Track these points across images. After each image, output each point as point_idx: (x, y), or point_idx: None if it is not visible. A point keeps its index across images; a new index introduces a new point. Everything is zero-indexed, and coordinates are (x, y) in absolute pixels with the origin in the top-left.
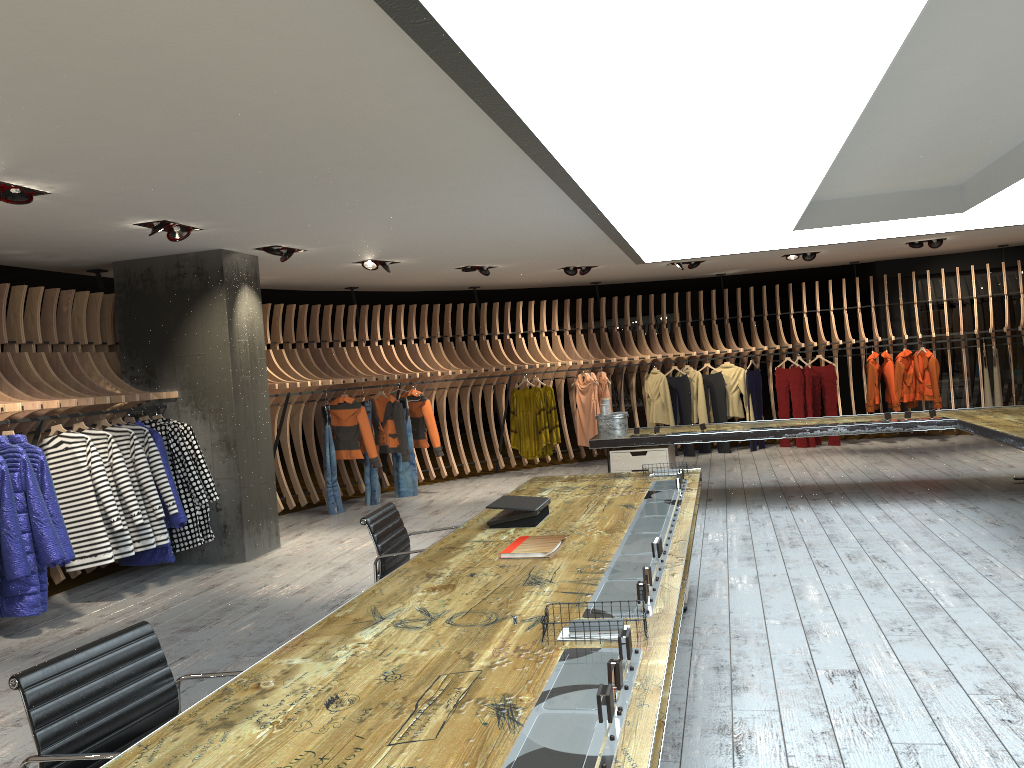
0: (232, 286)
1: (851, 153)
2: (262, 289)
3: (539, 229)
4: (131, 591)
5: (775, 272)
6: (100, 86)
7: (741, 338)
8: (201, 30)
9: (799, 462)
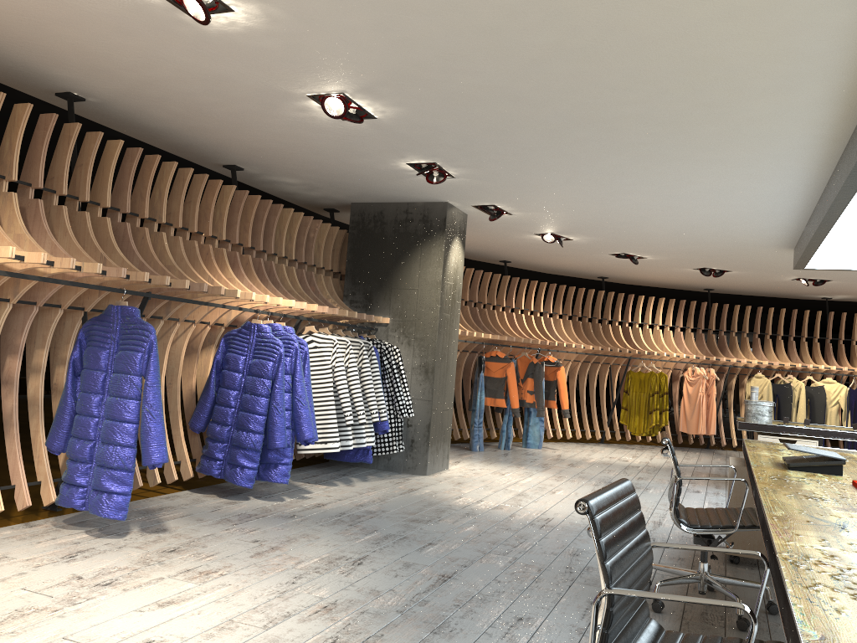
0: (449, 235)
1: None
2: None
3: (728, 221)
4: (340, 481)
5: None
6: None
7: (841, 358)
8: None
9: None
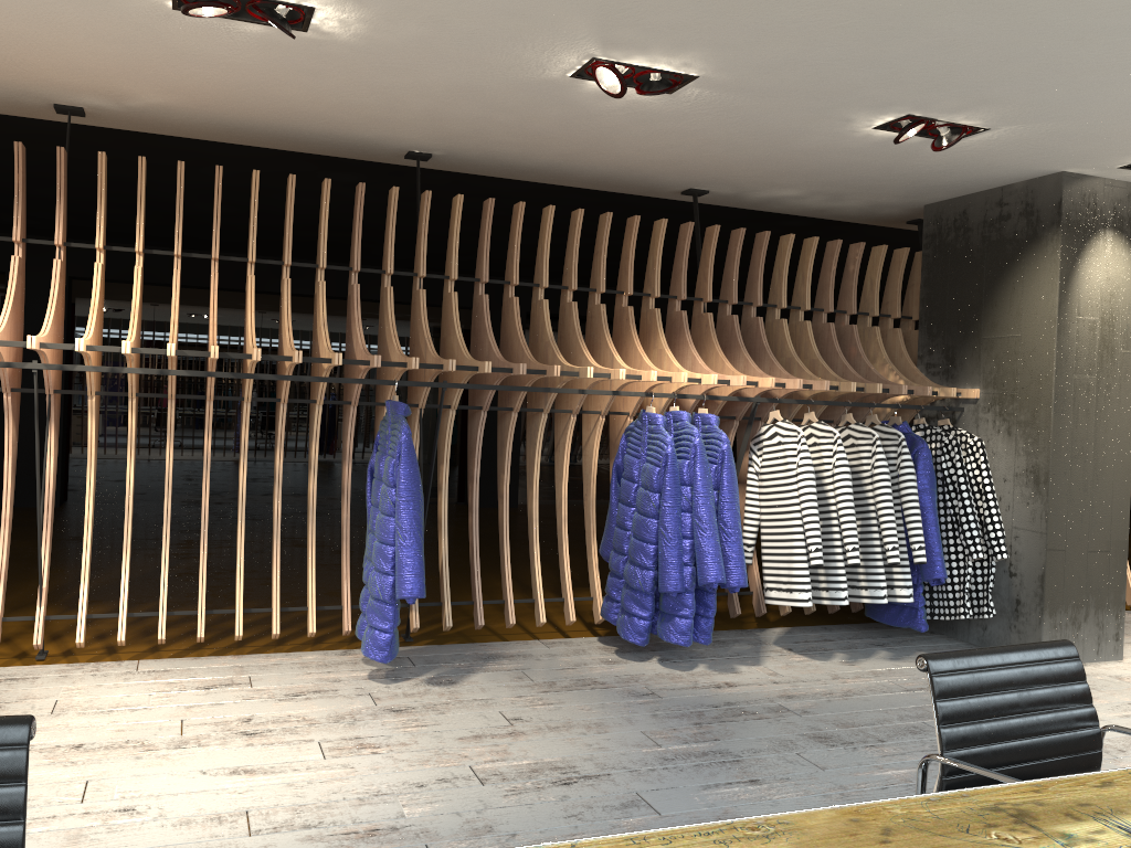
0: (1077, 231)
1: None
2: None
3: None
4: (848, 654)
5: None
6: None
7: None
8: None
9: None
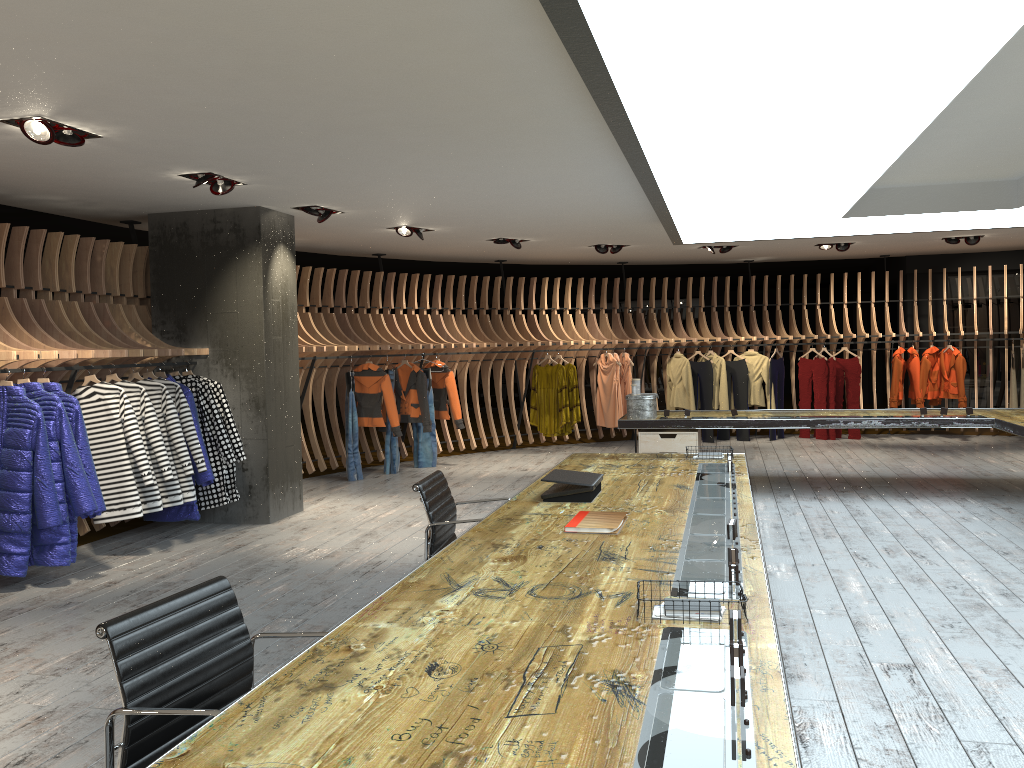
0: (268, 245)
1: (918, 139)
2: None
3: (582, 203)
4: (156, 547)
5: (801, 262)
6: (179, 23)
7: (766, 326)
8: None
9: (821, 454)
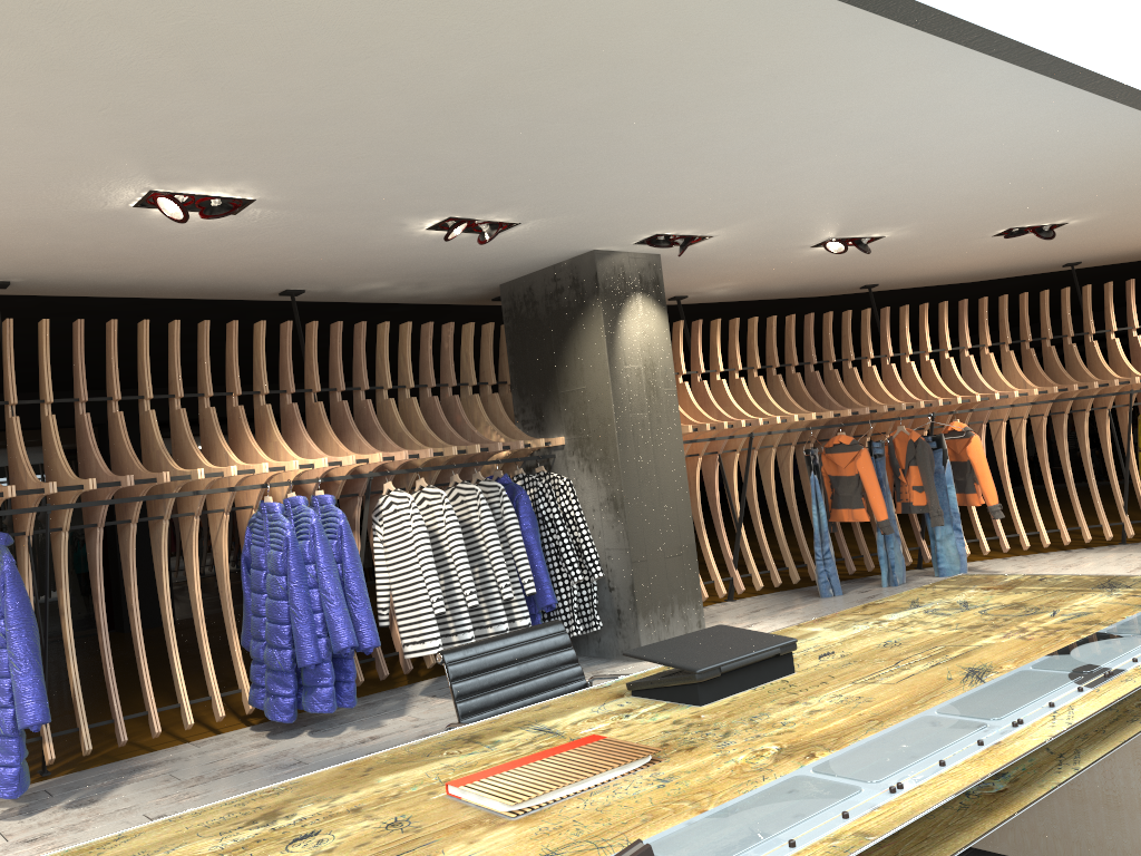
0: (613, 297)
1: None
2: (766, 302)
3: (1055, 137)
4: None
5: None
6: None
7: None
8: None
9: None
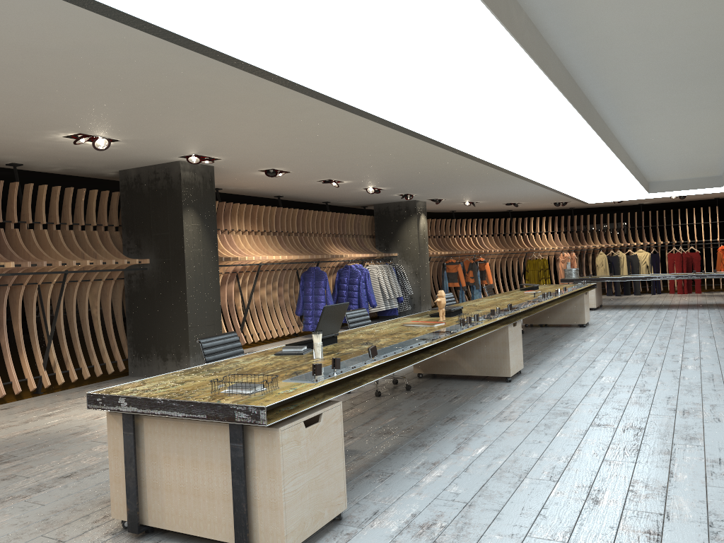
0: (418, 214)
1: (656, 171)
2: None
3: (540, 192)
4: None
5: (678, 201)
6: (427, 173)
7: (650, 237)
8: (459, 166)
9: (671, 298)
